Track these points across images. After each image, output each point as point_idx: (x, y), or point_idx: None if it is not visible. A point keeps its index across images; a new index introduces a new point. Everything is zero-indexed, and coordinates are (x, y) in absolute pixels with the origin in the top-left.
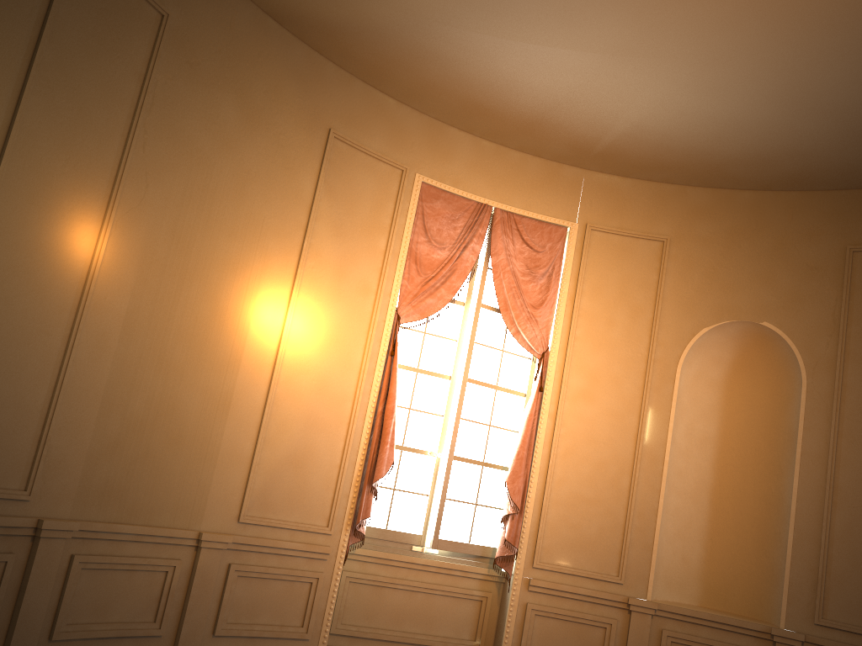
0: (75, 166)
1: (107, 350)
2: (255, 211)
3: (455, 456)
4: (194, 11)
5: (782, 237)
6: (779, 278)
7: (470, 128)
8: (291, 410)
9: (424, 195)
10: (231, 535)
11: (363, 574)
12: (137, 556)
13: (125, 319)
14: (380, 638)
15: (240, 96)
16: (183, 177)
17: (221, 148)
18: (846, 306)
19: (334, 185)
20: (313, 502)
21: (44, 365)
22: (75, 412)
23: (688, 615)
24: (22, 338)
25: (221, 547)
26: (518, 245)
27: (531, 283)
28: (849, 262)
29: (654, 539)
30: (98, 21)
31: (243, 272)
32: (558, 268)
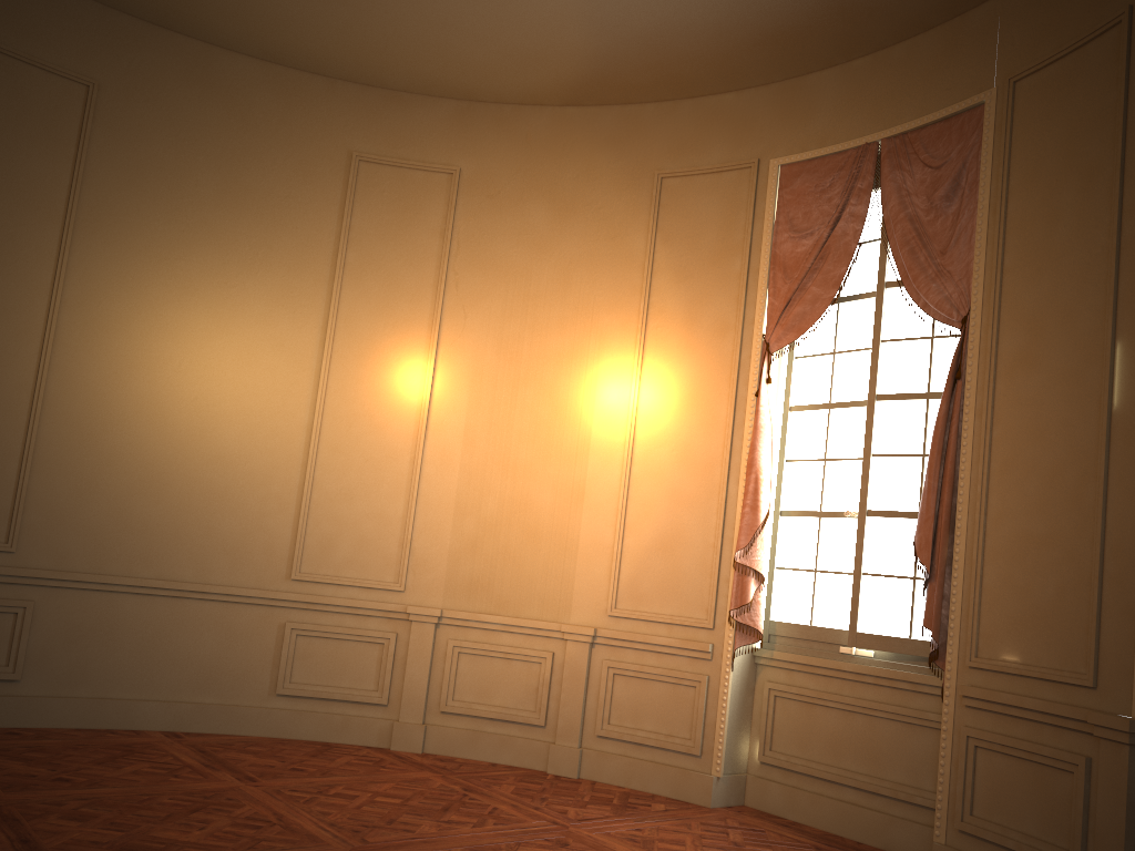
0: (394, 325)
1: (452, 463)
2: (583, 295)
3: (871, 510)
4: (485, 152)
5: None
6: None
7: (822, 60)
8: (652, 488)
9: (784, 180)
10: (597, 628)
11: (785, 685)
12: (511, 646)
13: (465, 433)
14: (812, 773)
15: (549, 196)
16: (501, 295)
17: (537, 253)
18: None
19: (670, 228)
20: (689, 591)
21: (397, 483)
22: (432, 518)
23: None
24: (374, 465)
25: (585, 639)
26: (918, 173)
27: (938, 218)
28: None
29: None
30: (392, 211)
31: (579, 359)
32: (975, 174)
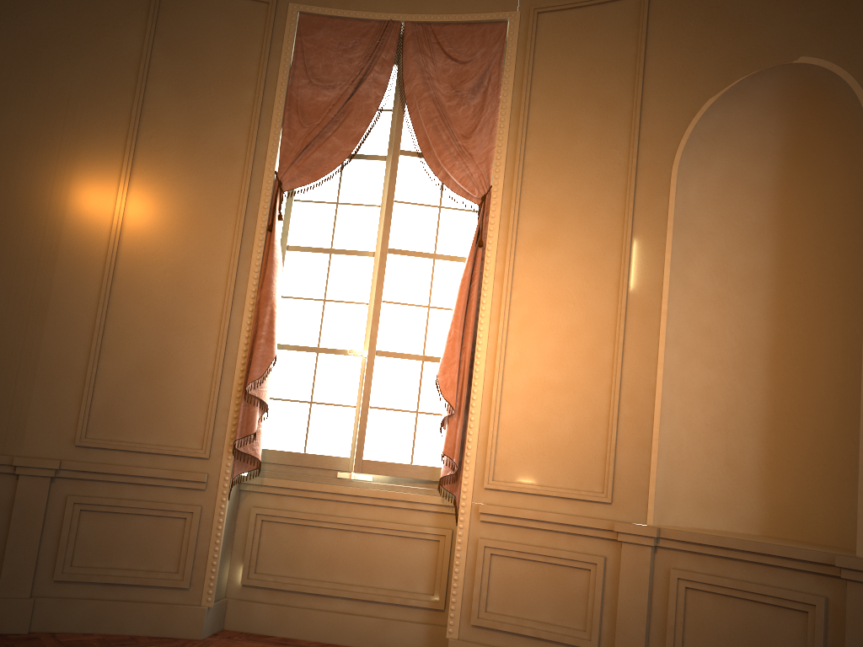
0: None
1: None
2: (56, 79)
3: (380, 351)
4: None
5: None
6: None
7: None
8: (138, 310)
9: (304, 28)
10: (62, 461)
11: (276, 510)
12: None
13: None
14: (304, 590)
15: None
16: None
17: None
18: None
19: (172, 36)
20: (180, 420)
21: None
22: None
23: (705, 544)
24: None
25: (46, 474)
26: (440, 62)
27: (461, 106)
28: None
29: (653, 432)
30: None
31: (48, 151)
32: (497, 79)
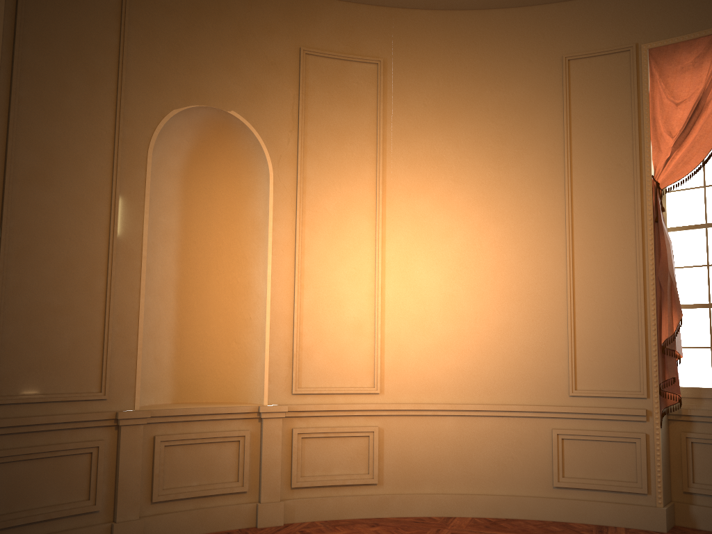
0: None
1: None
2: None
3: None
4: None
5: (243, 25)
6: (243, 68)
7: None
8: None
9: None
10: None
11: None
12: None
13: None
14: None
15: None
16: None
17: None
18: (303, 105)
19: None
20: None
21: None
22: None
23: (181, 415)
24: None
25: None
26: None
27: None
28: (304, 64)
29: (138, 343)
30: None
31: None
32: None
